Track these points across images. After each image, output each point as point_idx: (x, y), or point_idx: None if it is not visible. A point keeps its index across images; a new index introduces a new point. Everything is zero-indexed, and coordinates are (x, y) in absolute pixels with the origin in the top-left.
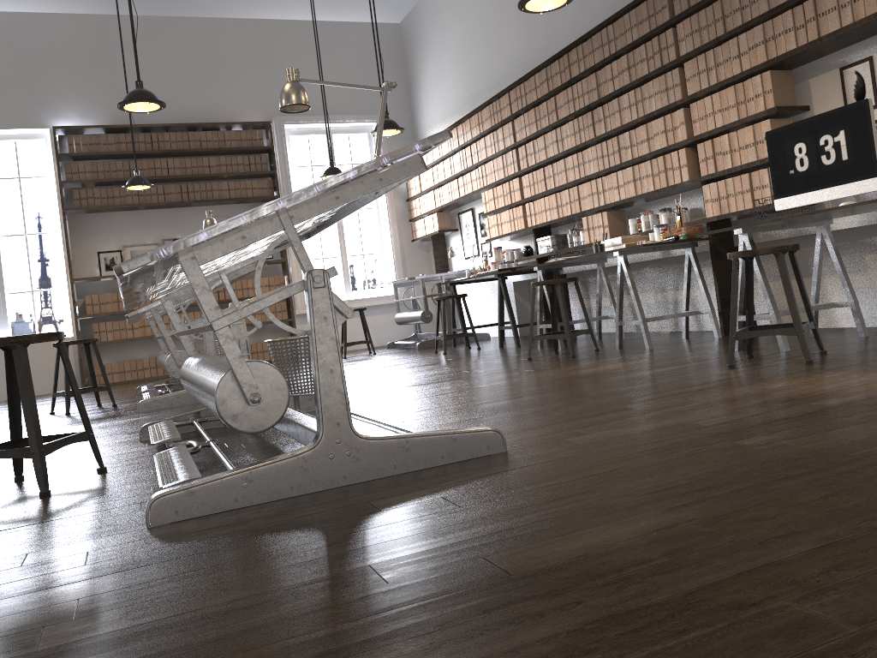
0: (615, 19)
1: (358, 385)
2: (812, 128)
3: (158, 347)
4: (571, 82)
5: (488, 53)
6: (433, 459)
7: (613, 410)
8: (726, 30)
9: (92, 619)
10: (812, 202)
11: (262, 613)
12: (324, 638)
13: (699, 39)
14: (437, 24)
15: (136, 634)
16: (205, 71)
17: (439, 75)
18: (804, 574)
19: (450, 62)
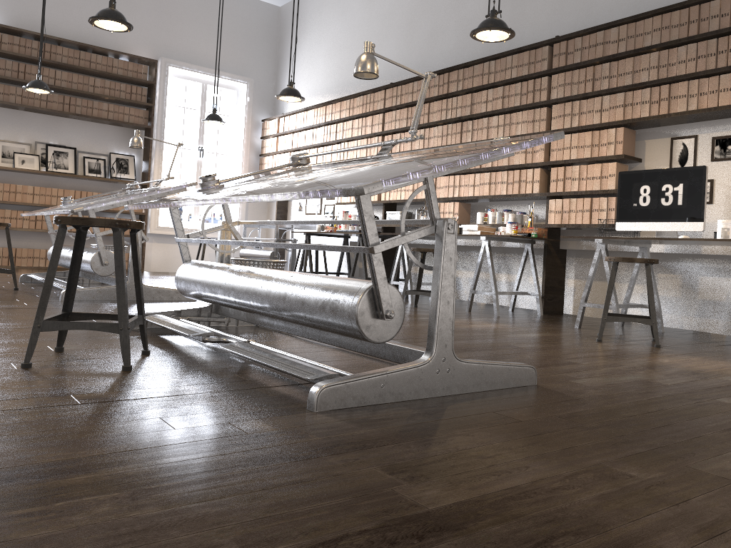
0: (498, 57)
1: None
2: (658, 177)
3: (11, 239)
4: (448, 96)
5: None
6: (496, 383)
7: (566, 362)
8: (594, 89)
9: (427, 486)
10: (647, 230)
11: (582, 493)
12: (678, 516)
13: (569, 91)
14: (319, 17)
15: (500, 502)
16: (107, 1)
17: (312, 59)
18: None
19: (326, 52)
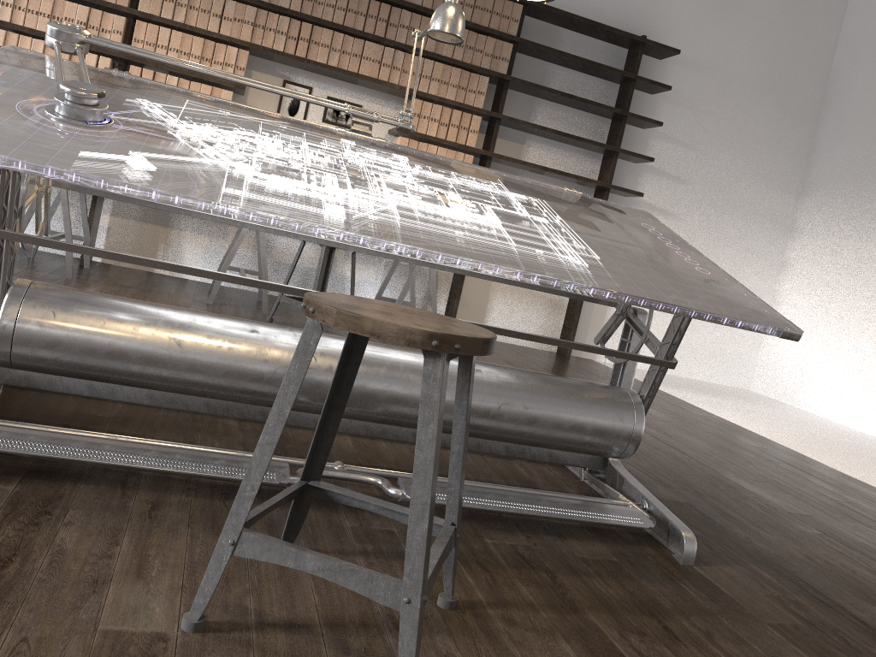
0: None
1: None
2: None
3: None
4: None
5: None
6: None
7: None
8: None
9: None
10: None
11: (873, 563)
12: None
13: None
14: None
15: None
16: None
17: None
18: (807, 490)
19: None
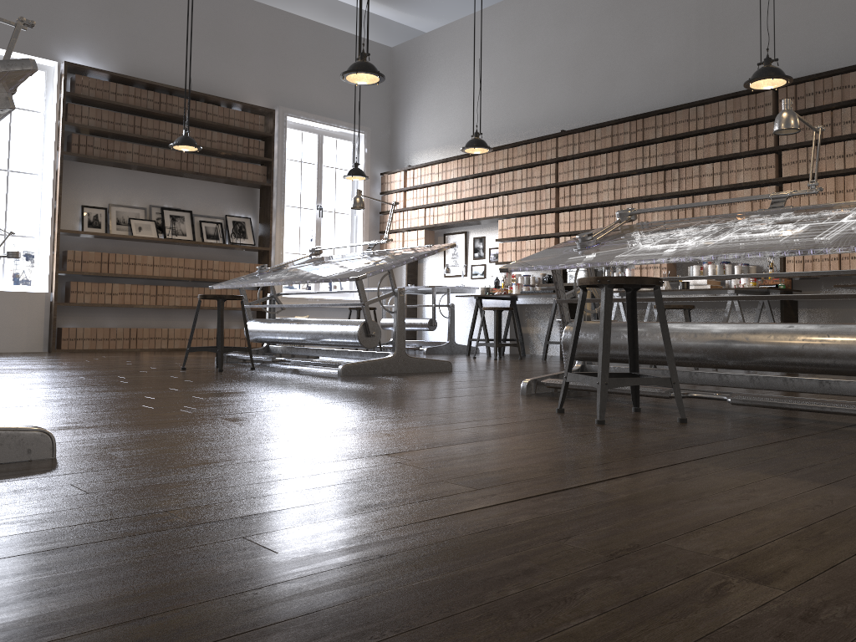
0: (707, 102)
1: (536, 373)
2: None
3: (128, 318)
4: (643, 143)
5: (518, 98)
6: None
7: None
8: (833, 135)
9: None
10: None
11: None
12: None
13: (802, 136)
14: (449, 59)
15: None
16: (221, 45)
17: (442, 105)
18: None
19: (462, 97)
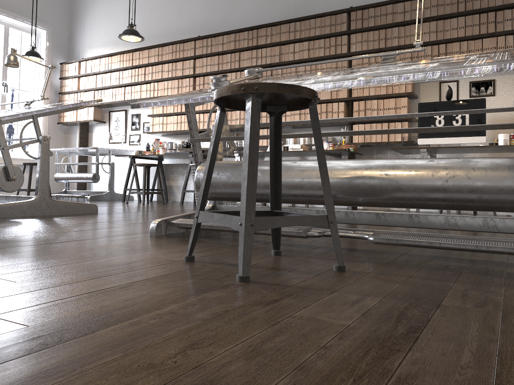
0: (302, 19)
1: (173, 214)
2: (449, 106)
3: None
4: (257, 47)
5: (167, 12)
6: None
7: None
8: (386, 46)
9: None
10: (443, 143)
11: None
12: None
13: (366, 46)
14: None
15: None
16: None
17: (110, 15)
18: None
19: (125, 9)
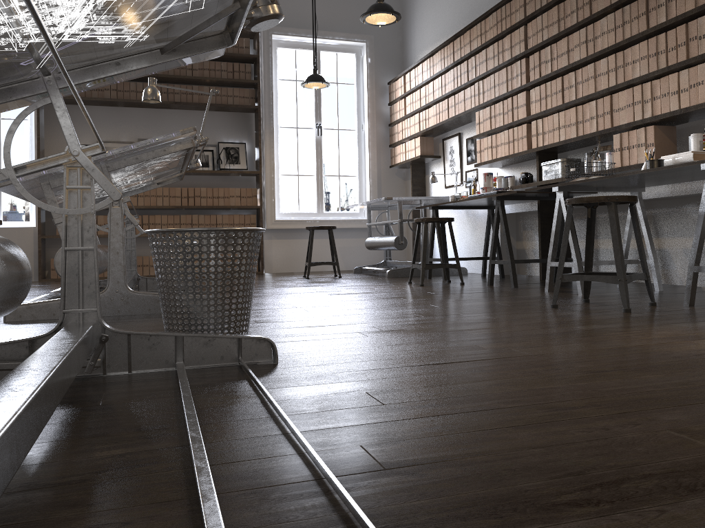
0: None
1: (309, 317)
2: None
3: None
4: None
5: None
6: None
7: None
8: None
9: None
10: None
11: None
12: None
13: None
14: None
15: None
16: None
17: None
18: None
19: None
